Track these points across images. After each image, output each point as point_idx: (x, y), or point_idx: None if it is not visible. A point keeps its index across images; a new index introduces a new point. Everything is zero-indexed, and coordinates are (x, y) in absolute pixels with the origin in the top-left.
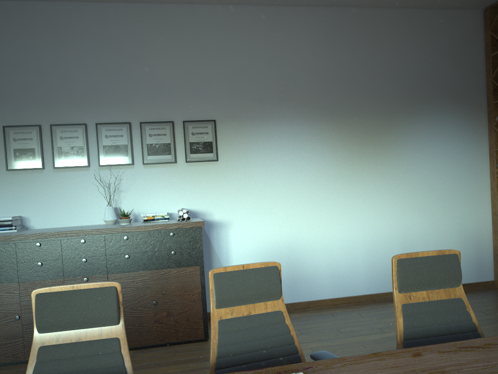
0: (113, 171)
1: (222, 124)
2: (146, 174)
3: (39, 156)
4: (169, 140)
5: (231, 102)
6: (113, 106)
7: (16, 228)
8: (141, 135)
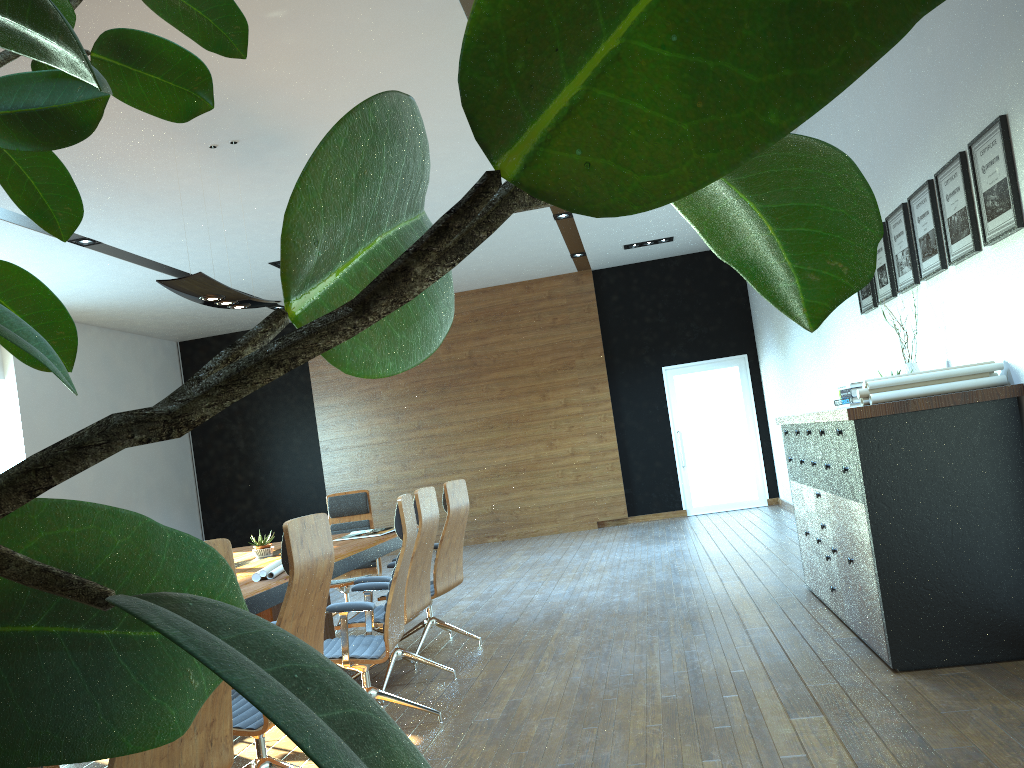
0: (935, 287)
1: (1016, 118)
2: (959, 285)
3: (888, 276)
4: (963, 198)
5: (1018, 47)
6: (917, 154)
7: (852, 401)
8: (938, 202)
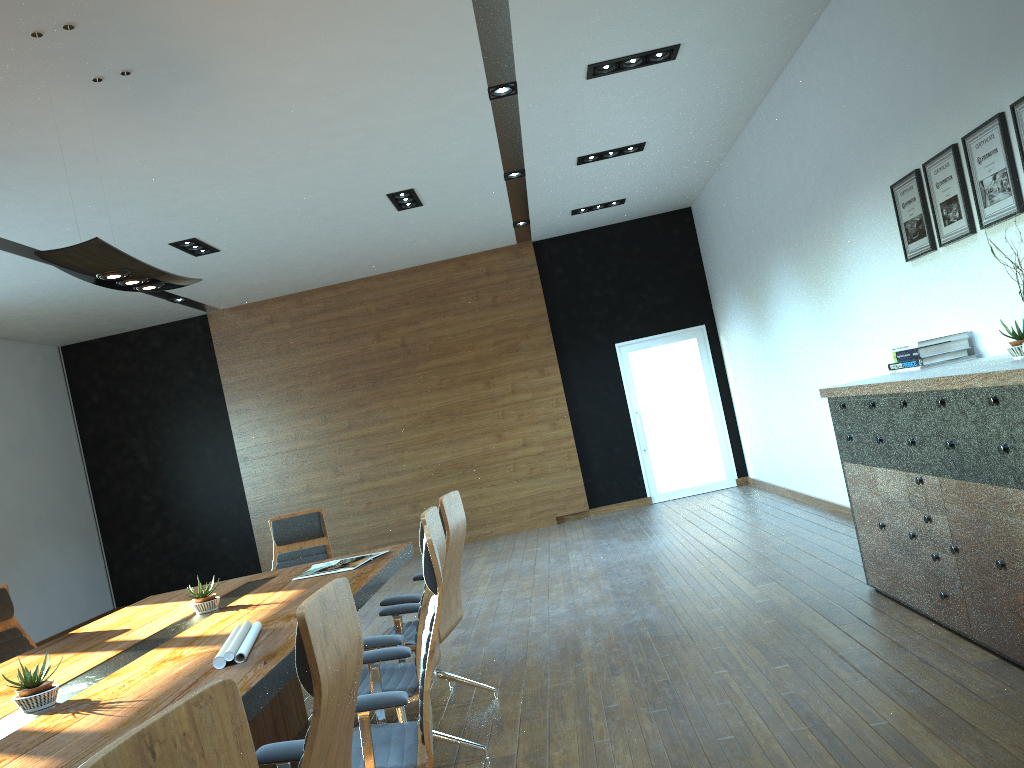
0: None
1: None
2: None
3: (963, 210)
4: None
5: None
6: None
7: (922, 363)
8: None
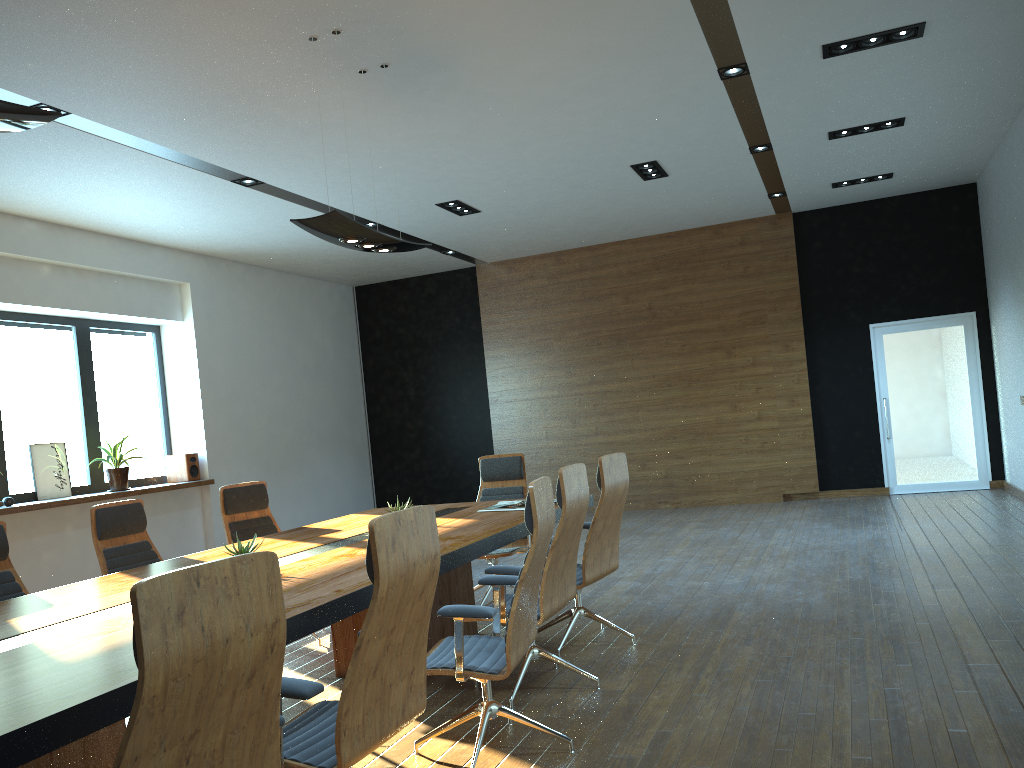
0: None
1: None
2: None
3: None
4: None
5: None
6: None
7: None
8: None
